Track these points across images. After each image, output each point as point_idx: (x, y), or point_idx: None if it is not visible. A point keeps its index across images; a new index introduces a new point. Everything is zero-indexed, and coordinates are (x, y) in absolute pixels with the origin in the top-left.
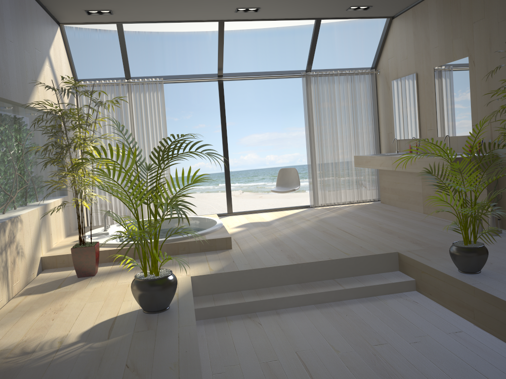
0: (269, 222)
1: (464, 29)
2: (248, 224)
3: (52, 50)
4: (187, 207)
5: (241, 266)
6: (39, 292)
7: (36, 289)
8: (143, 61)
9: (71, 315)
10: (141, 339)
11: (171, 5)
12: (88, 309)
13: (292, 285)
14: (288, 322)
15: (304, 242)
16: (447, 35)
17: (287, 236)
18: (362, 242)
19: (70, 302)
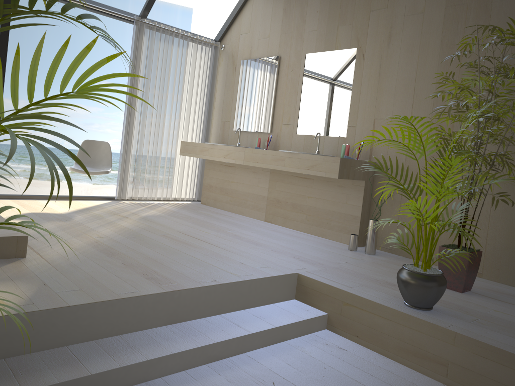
0: (65, 215)
1: (357, 16)
2: (31, 215)
3: None
4: (70, 151)
5: (68, 295)
6: None
7: None
8: None
9: None
10: None
11: None
12: None
13: (160, 329)
14: None
15: (150, 251)
16: (332, 19)
17: (114, 240)
18: (236, 256)
19: None
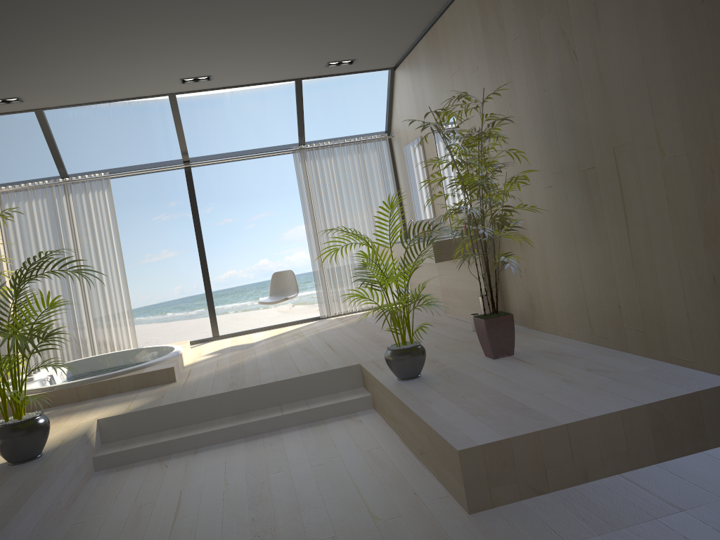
0: (253, 344)
1: (448, 82)
2: (226, 349)
3: None
4: (37, 335)
5: (166, 400)
6: None
7: None
8: (138, 142)
9: None
10: None
11: (92, 85)
12: None
13: (227, 417)
14: (200, 460)
15: (268, 364)
16: (437, 90)
17: (256, 359)
18: (334, 356)
19: None
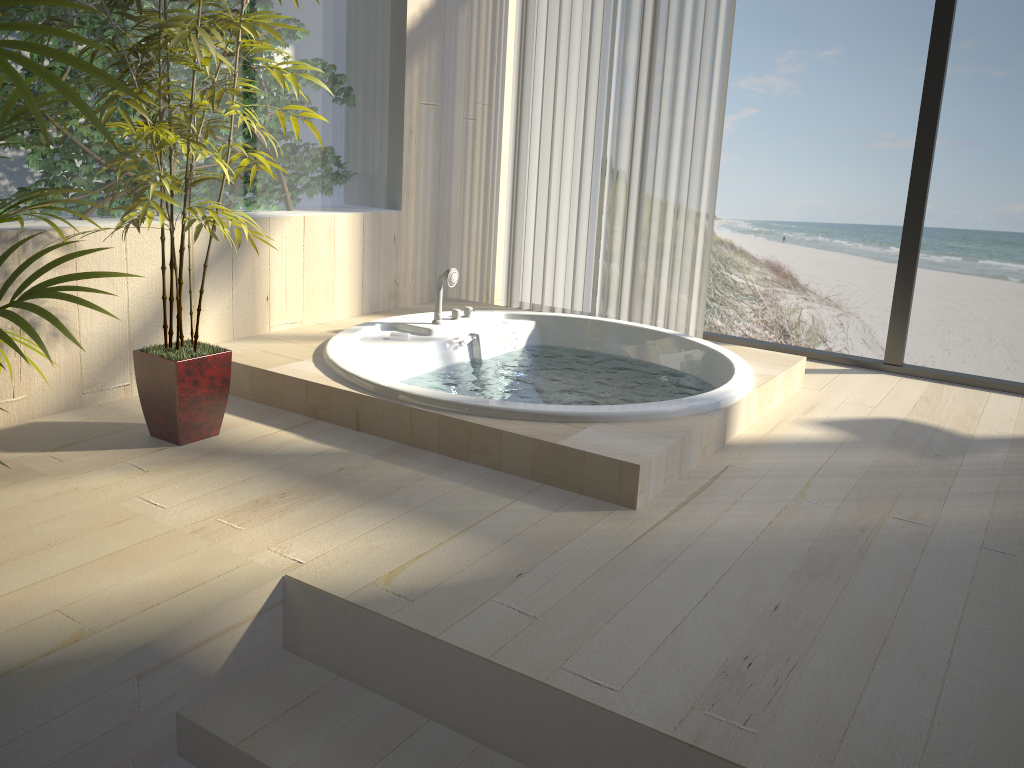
0: (966, 443)
1: None
2: (880, 426)
3: None
4: None
5: (490, 616)
6: (4, 446)
7: (27, 434)
8: None
9: None
10: None
11: None
12: None
13: None
14: None
15: (945, 611)
16: None
17: (927, 541)
18: None
19: None
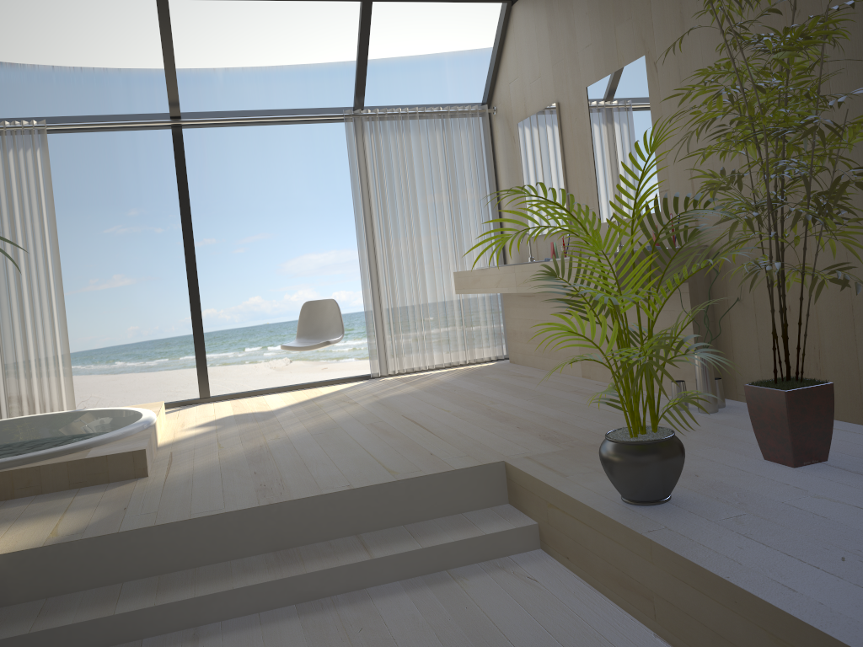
0: (272, 413)
1: (635, 1)
2: (226, 419)
3: None
4: None
5: (133, 519)
6: None
7: None
8: None
9: None
10: None
11: None
12: None
13: (255, 557)
14: None
15: (317, 451)
16: (606, 19)
17: (290, 440)
18: (440, 443)
19: None
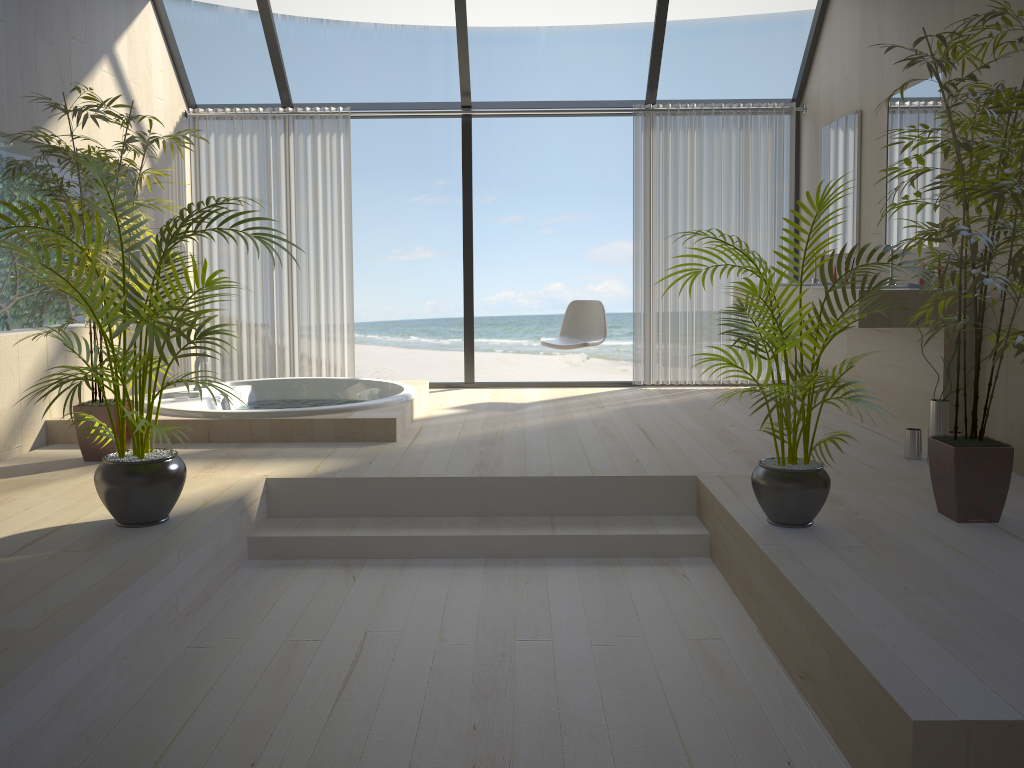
0: (522, 405)
1: (940, 10)
2: (480, 405)
3: (122, 44)
4: (178, 329)
5: (374, 470)
6: None
7: None
8: (407, 85)
9: (1, 515)
10: (57, 563)
11: None
12: (39, 509)
13: (463, 518)
14: (407, 582)
15: (541, 443)
16: (912, 25)
17: (524, 431)
18: (651, 453)
19: (24, 496)
